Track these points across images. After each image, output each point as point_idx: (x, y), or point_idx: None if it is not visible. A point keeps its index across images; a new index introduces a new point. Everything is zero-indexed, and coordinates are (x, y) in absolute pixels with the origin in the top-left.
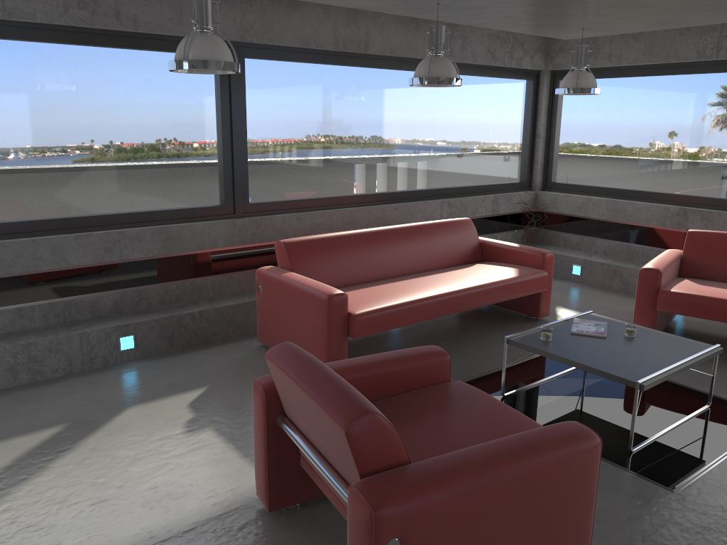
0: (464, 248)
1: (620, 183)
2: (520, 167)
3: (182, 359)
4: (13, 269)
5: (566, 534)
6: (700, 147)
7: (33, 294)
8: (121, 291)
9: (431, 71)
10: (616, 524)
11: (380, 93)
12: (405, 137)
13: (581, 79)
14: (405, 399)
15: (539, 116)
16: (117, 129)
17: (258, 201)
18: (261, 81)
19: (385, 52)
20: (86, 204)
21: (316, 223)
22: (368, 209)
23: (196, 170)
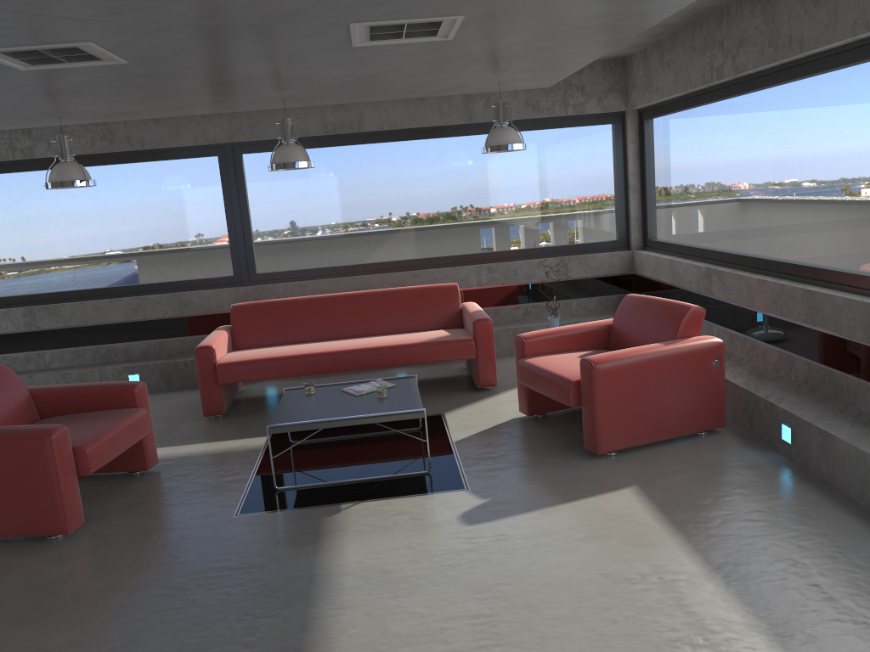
0: (436, 314)
1: (688, 238)
2: (612, 223)
3: (165, 395)
4: (71, 322)
5: (31, 496)
6: (729, 190)
7: (85, 340)
8: (146, 342)
9: (274, 159)
10: (156, 522)
11: (393, 165)
12: (430, 204)
13: (493, 137)
14: (84, 414)
15: (628, 163)
16: (143, 221)
17: (269, 271)
18: (262, 170)
19: (383, 127)
20: (125, 277)
21: (321, 289)
22: (379, 276)
23: (209, 248)
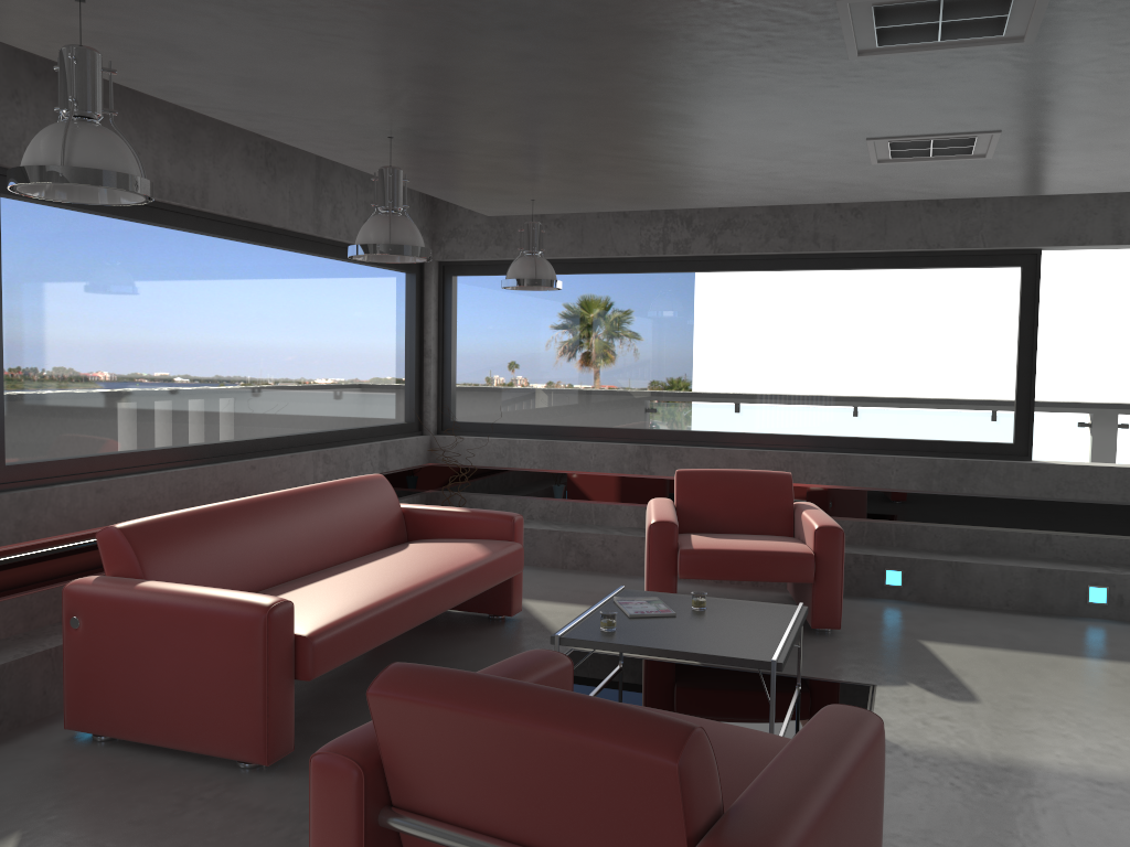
0: (386, 521)
1: (551, 418)
2: (406, 400)
3: None
4: None
5: None
6: (652, 365)
7: None
8: None
9: (392, 235)
10: None
11: (220, 276)
12: (257, 350)
13: (540, 268)
14: None
15: (428, 325)
16: None
17: (20, 460)
18: (27, 239)
19: (231, 210)
20: None
21: (130, 497)
22: (211, 470)
23: None
